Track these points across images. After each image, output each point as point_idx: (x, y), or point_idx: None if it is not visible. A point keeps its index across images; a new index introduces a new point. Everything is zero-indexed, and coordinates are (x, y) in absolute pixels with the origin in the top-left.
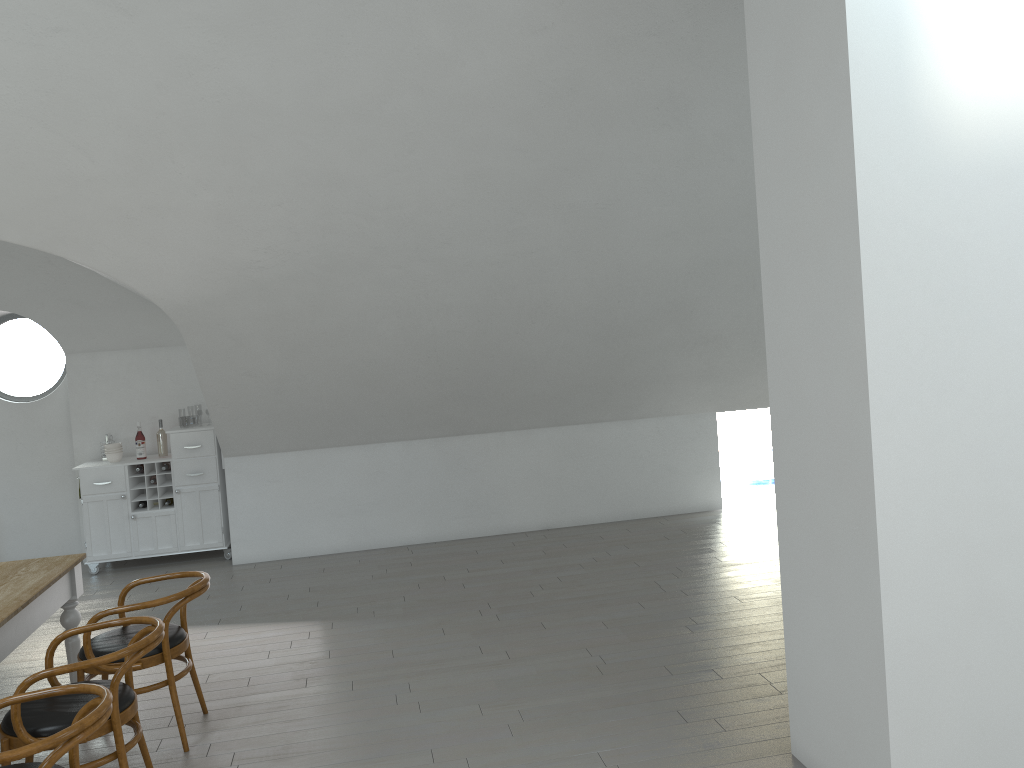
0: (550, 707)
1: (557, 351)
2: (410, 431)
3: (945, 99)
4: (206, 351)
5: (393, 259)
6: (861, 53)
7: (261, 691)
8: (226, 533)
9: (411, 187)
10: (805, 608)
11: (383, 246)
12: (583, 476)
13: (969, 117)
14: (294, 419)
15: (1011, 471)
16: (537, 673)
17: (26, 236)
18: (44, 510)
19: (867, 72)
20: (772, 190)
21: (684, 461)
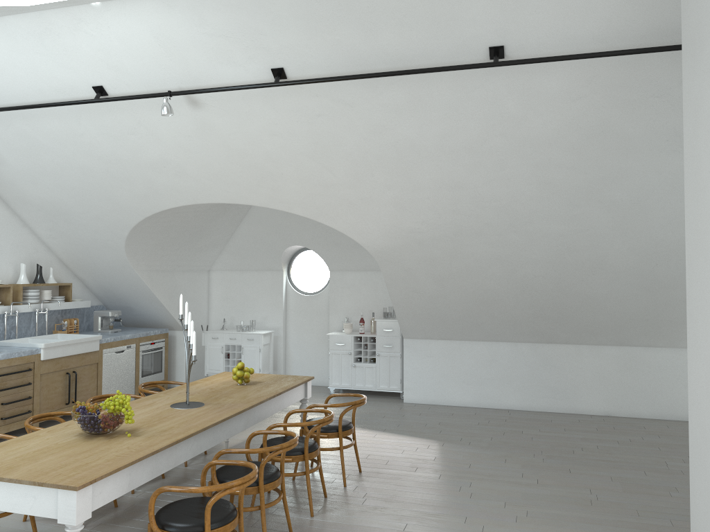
0: (547, 514)
1: (613, 294)
2: (515, 336)
3: None
4: (392, 276)
5: (496, 230)
6: None
7: (391, 468)
8: (403, 383)
9: (503, 189)
10: (696, 478)
11: (489, 222)
12: (638, 383)
13: None
14: (442, 320)
15: None
16: (549, 495)
17: (304, 212)
18: (312, 355)
19: None
20: (689, 207)
21: None
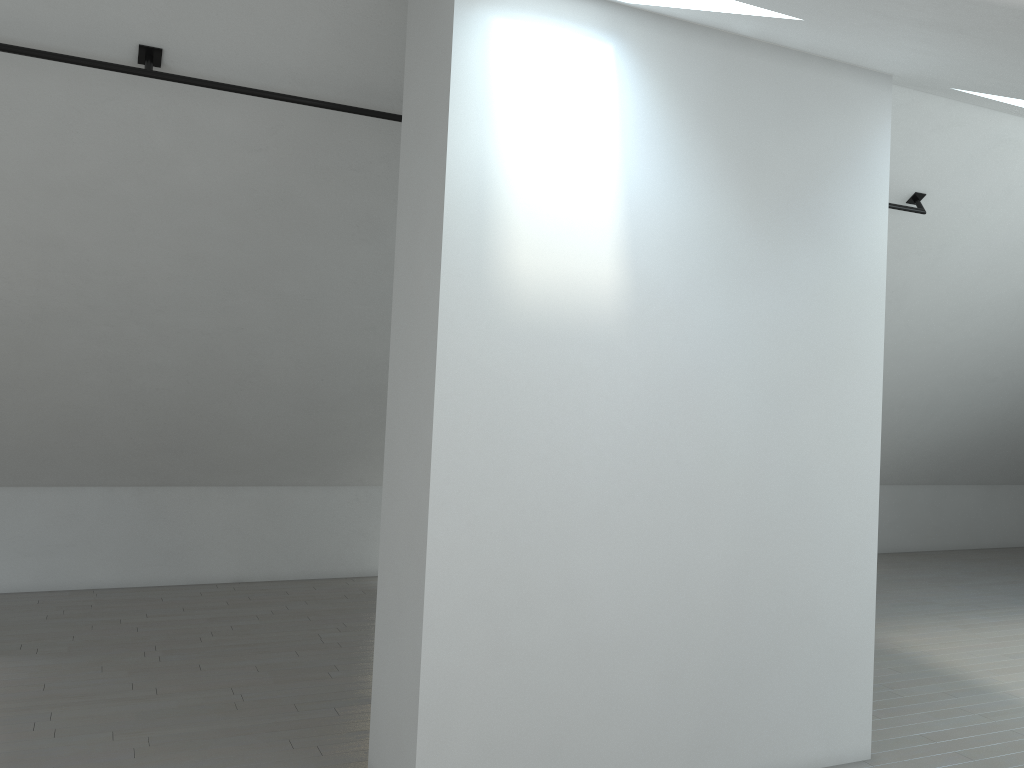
0: (178, 735)
1: (264, 417)
2: (113, 478)
3: (510, 277)
4: None
5: (107, 318)
6: (452, 236)
7: None
8: None
9: (129, 258)
10: (385, 650)
11: (98, 305)
12: (281, 534)
13: (527, 292)
14: None
15: (531, 552)
16: (178, 707)
17: None
18: None
19: (455, 251)
20: (399, 320)
21: (378, 528)
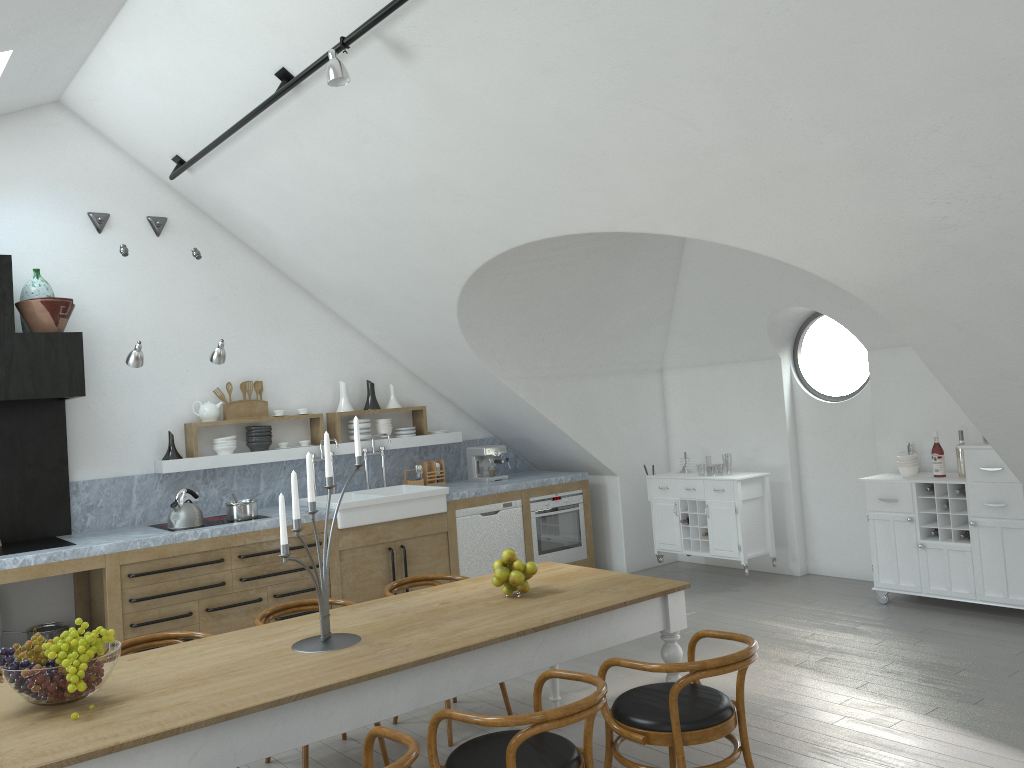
0: None
1: None
2: None
3: None
4: (932, 346)
5: None
6: None
7: None
8: None
9: None
10: None
11: None
12: None
13: None
14: None
15: None
16: None
17: (683, 227)
18: (853, 520)
19: None
20: None
21: None
